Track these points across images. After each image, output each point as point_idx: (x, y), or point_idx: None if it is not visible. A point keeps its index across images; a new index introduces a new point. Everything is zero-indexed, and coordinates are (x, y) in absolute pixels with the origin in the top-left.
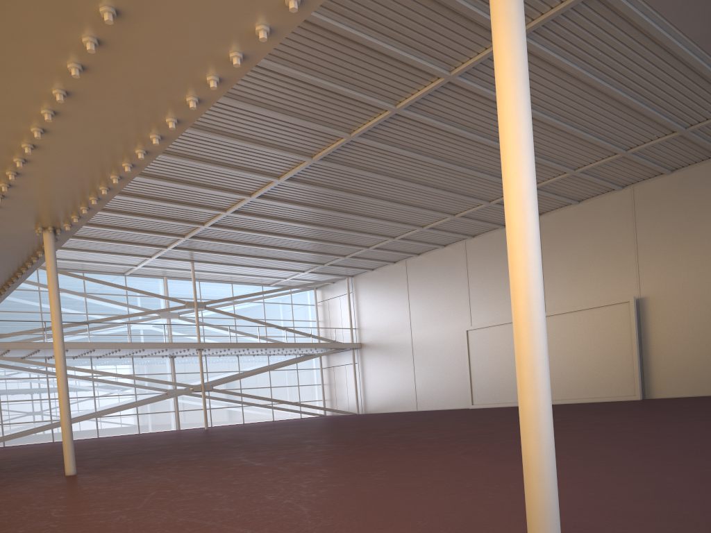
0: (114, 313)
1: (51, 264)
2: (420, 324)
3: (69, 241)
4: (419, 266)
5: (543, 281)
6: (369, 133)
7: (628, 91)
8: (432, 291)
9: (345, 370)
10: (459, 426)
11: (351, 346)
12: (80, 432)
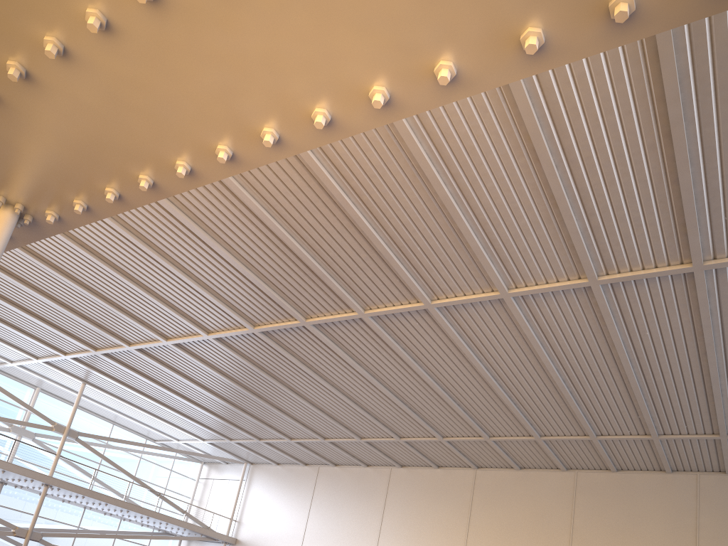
0: None
1: None
2: (315, 539)
3: None
4: (332, 477)
5: (467, 535)
6: (384, 318)
7: (640, 380)
8: (340, 507)
9: None
10: None
11: (225, 539)
12: None
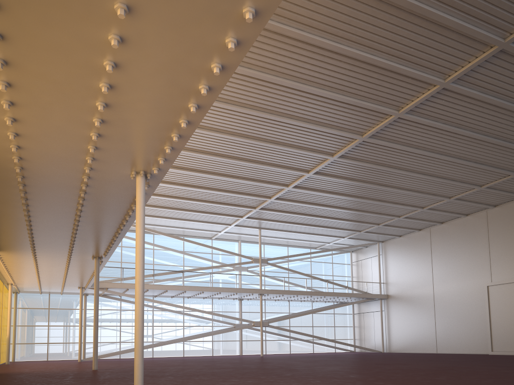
0: (202, 266)
1: (139, 203)
2: (441, 280)
3: (175, 213)
4: (441, 233)
5: None
6: (416, 109)
7: None
8: (453, 252)
9: (373, 316)
10: (508, 373)
11: (379, 297)
12: (171, 351)
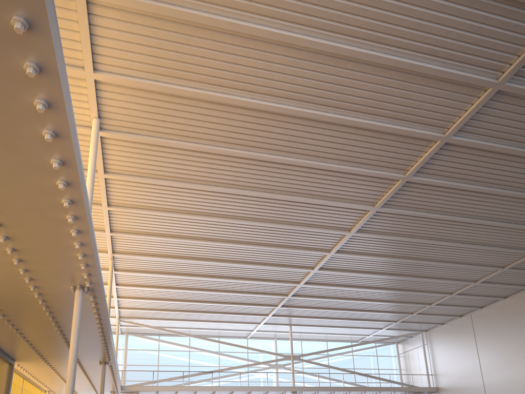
0: (237, 365)
1: (75, 313)
2: (490, 368)
3: (202, 315)
4: (483, 317)
5: None
6: (391, 203)
7: None
8: (497, 338)
9: None
10: None
11: (428, 390)
12: None
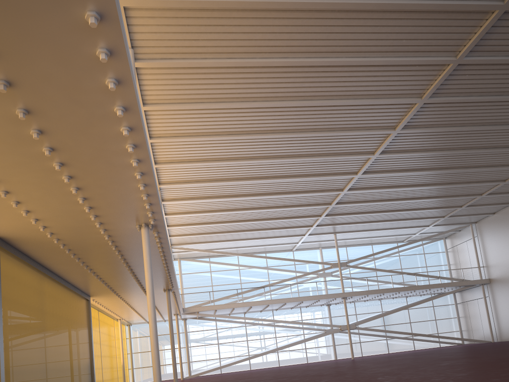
0: (286, 278)
1: (145, 250)
2: None
3: (248, 234)
4: None
5: None
6: (440, 91)
7: None
8: None
9: (477, 304)
10: None
11: (480, 282)
12: (267, 362)
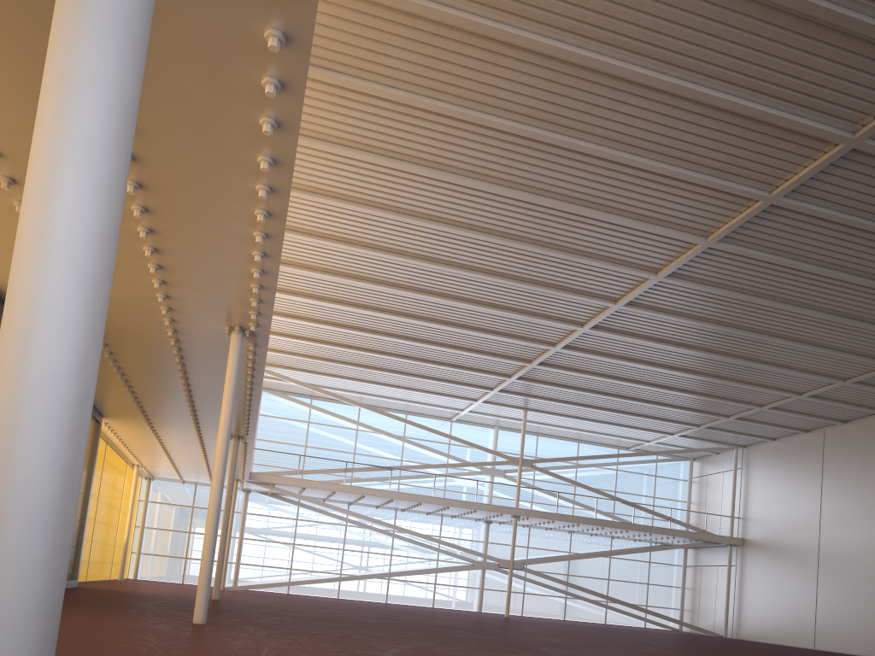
0: (431, 462)
1: (230, 369)
2: (834, 522)
3: (386, 376)
4: (843, 439)
5: None
6: (736, 236)
7: None
8: (859, 475)
9: (716, 574)
10: None
11: (728, 541)
12: (367, 592)
